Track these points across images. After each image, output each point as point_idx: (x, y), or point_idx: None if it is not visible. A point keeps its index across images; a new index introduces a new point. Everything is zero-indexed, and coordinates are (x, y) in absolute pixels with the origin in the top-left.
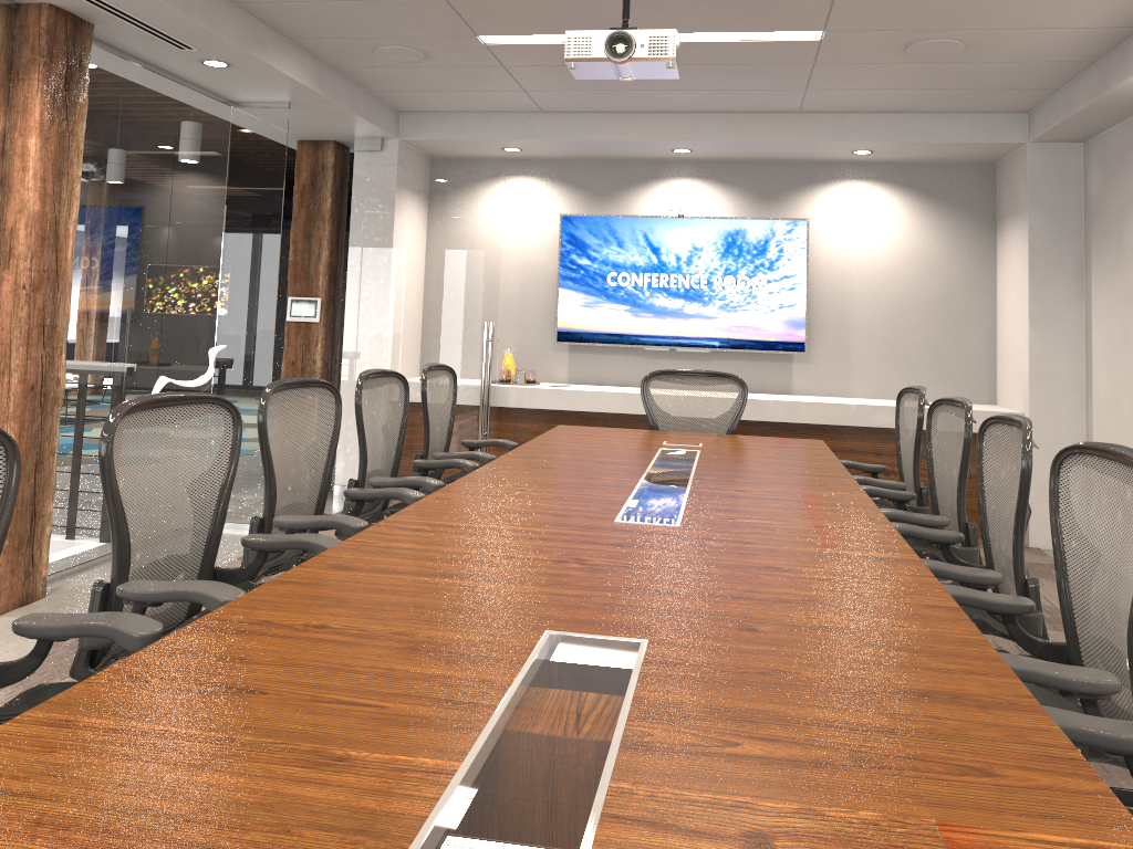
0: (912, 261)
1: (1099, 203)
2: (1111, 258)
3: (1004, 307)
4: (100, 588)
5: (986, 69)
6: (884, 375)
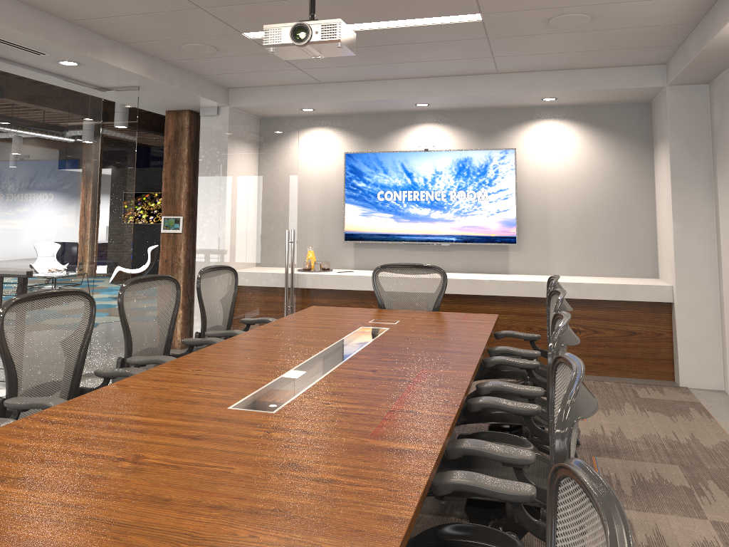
0: (592, 175)
1: (719, 129)
2: (728, 169)
3: (659, 207)
4: None
5: (617, 34)
6: (575, 258)
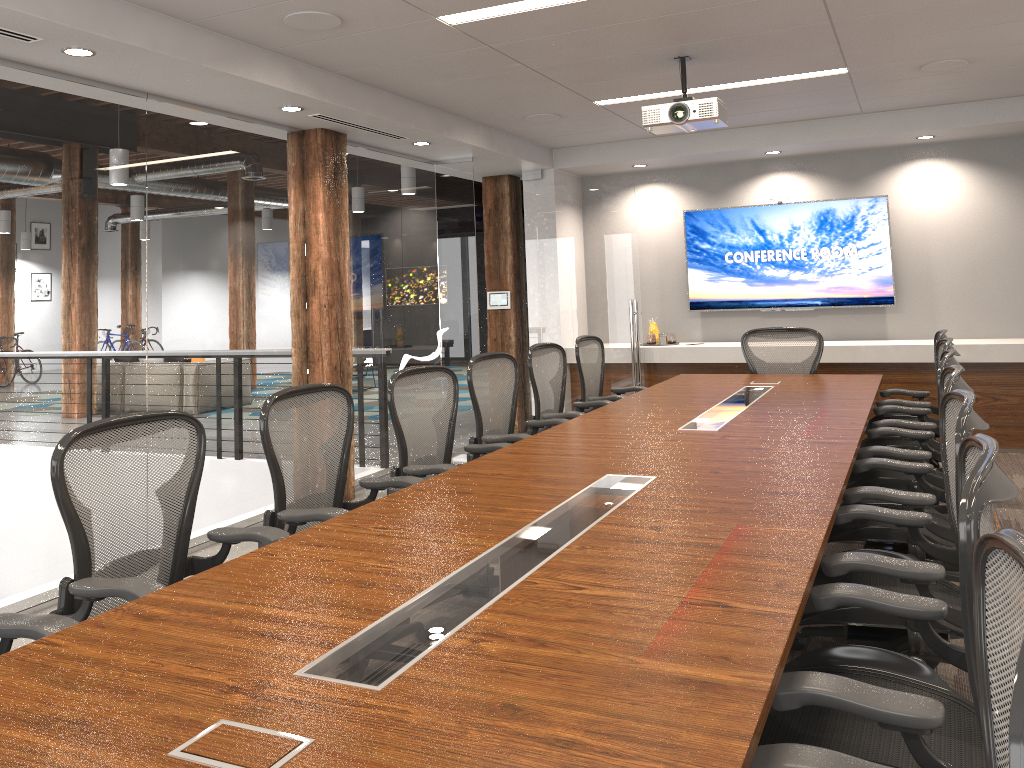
0: (983, 222)
1: None
2: None
3: None
4: (394, 470)
5: (999, 71)
6: (967, 318)
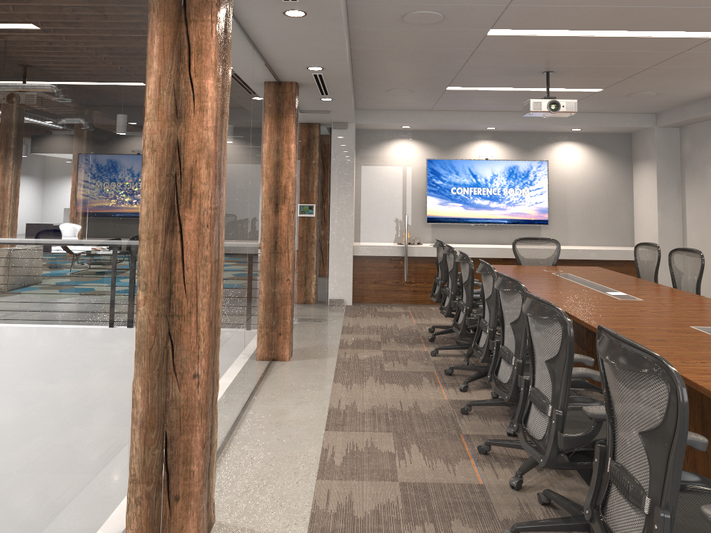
0: (595, 180)
1: (689, 156)
2: (698, 181)
3: (639, 201)
4: (492, 329)
5: (655, 100)
6: (583, 234)
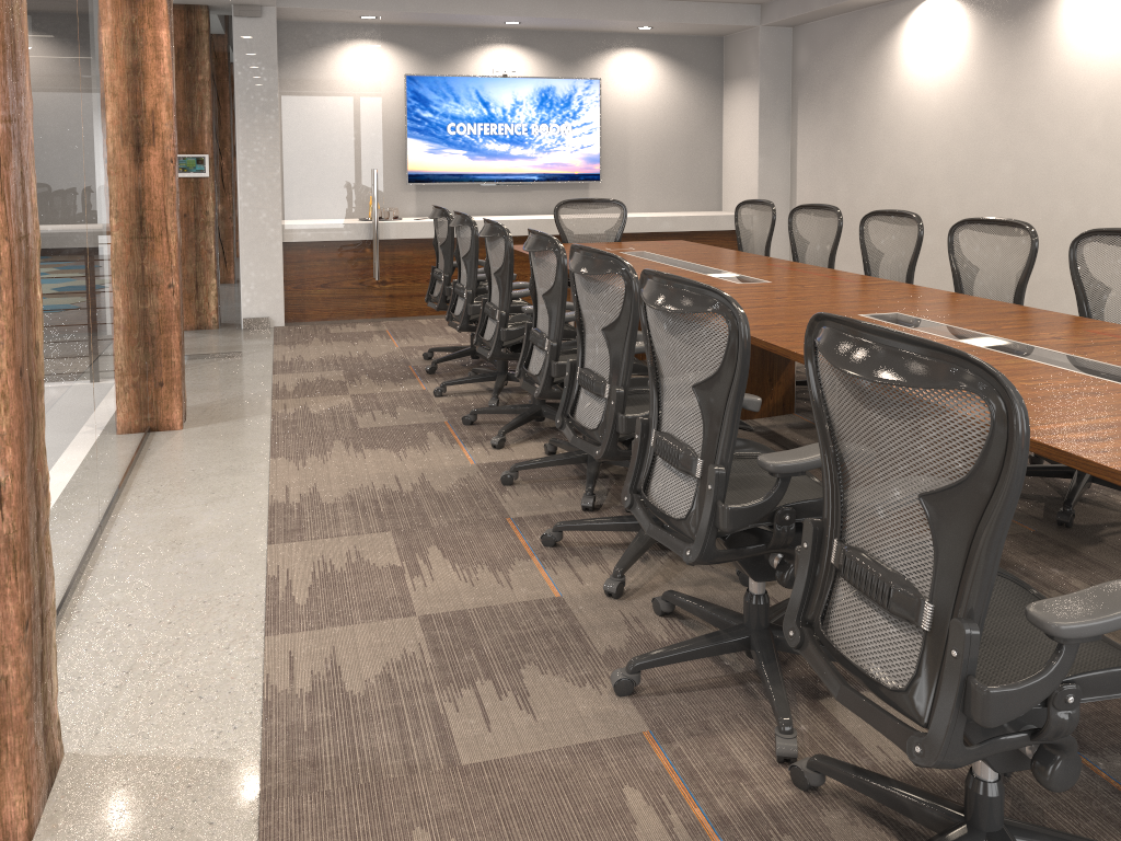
0: (669, 110)
1: (806, 71)
2: (816, 109)
3: (731, 142)
4: (555, 343)
5: None
6: (651, 195)
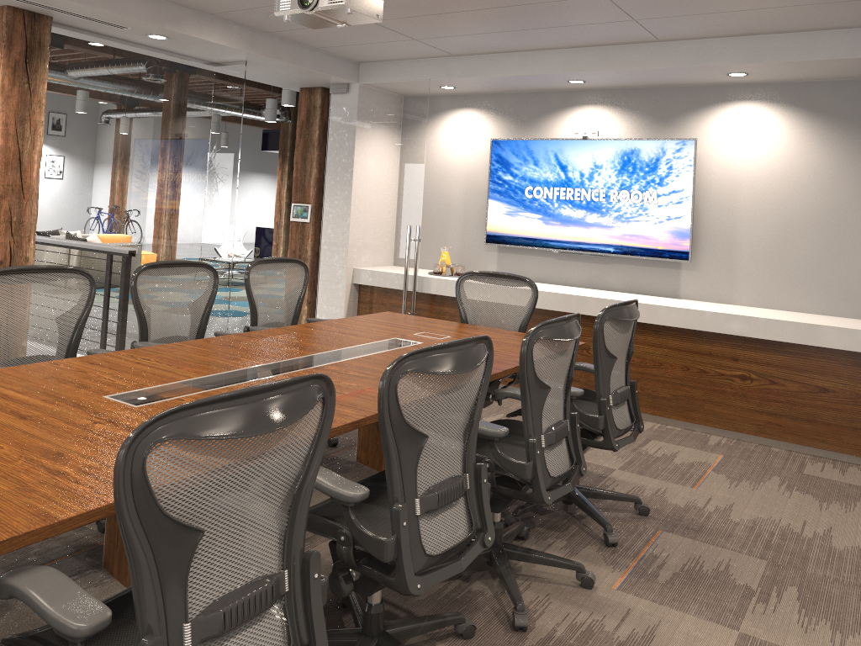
0: (799, 177)
1: None
2: None
3: None
4: None
5: None
6: (768, 285)
